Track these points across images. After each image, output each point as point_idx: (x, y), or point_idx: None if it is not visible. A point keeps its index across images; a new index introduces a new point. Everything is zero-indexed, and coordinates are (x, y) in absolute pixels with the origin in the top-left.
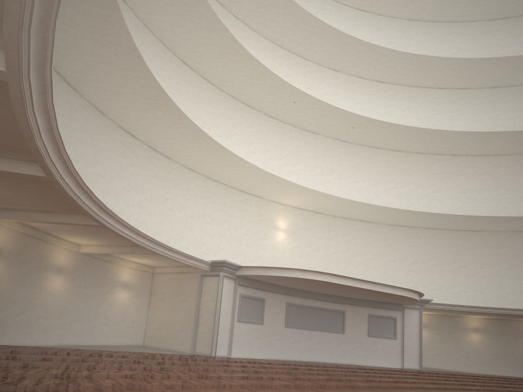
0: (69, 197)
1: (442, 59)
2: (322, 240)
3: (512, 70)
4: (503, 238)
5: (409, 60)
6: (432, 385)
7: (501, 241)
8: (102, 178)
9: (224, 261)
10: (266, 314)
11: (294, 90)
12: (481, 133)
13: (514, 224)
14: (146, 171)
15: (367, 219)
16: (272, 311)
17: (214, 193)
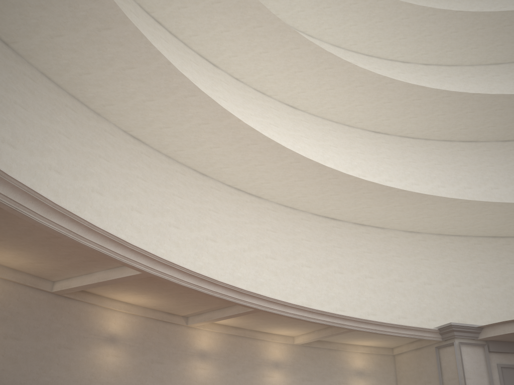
0: (186, 287)
1: None
2: None
3: None
4: None
5: None
6: None
7: None
8: (307, 268)
9: (450, 324)
10: None
11: None
12: None
13: None
14: (357, 248)
15: None
16: None
17: (453, 249)
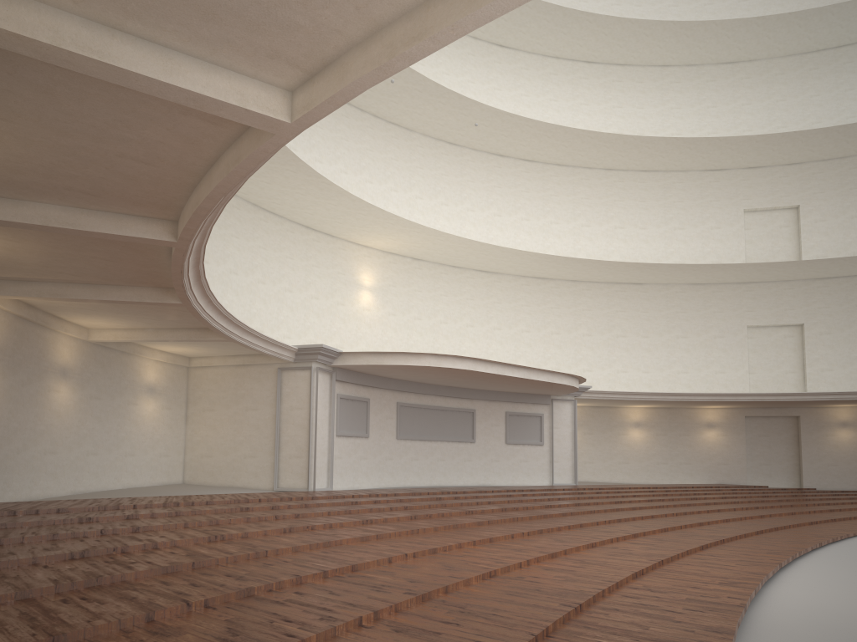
0: (178, 267)
1: (599, 18)
2: (426, 303)
3: (692, 42)
4: (674, 293)
5: (550, 15)
6: (622, 505)
7: (672, 298)
8: None
9: (321, 345)
10: (372, 422)
11: None
12: (653, 139)
13: (691, 275)
14: None
15: (490, 269)
16: (379, 417)
17: (266, 231)
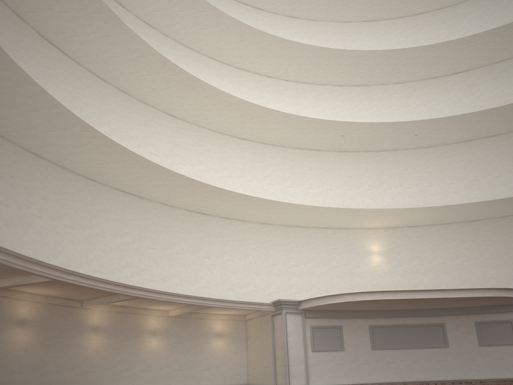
0: (85, 286)
1: (510, 25)
2: (425, 253)
3: None
4: None
5: (472, 42)
6: None
7: None
8: (181, 255)
9: (279, 299)
10: (346, 340)
11: (343, 124)
12: None
13: None
14: (222, 238)
15: (472, 218)
16: (353, 336)
17: (296, 237)
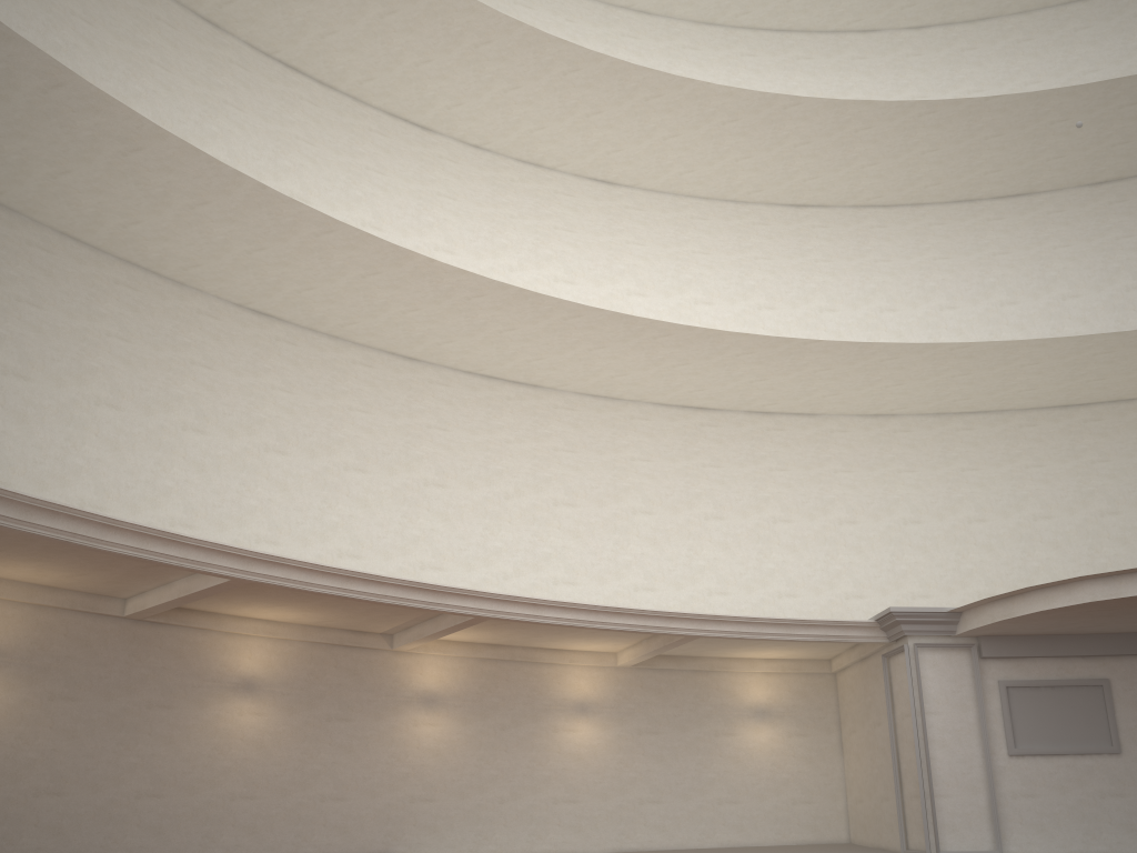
0: (324, 594)
1: None
2: None
3: None
4: None
5: None
6: None
7: None
8: (644, 515)
9: (888, 610)
10: (1128, 722)
11: (1085, 93)
12: None
13: None
14: (756, 464)
15: None
16: None
17: (972, 443)
